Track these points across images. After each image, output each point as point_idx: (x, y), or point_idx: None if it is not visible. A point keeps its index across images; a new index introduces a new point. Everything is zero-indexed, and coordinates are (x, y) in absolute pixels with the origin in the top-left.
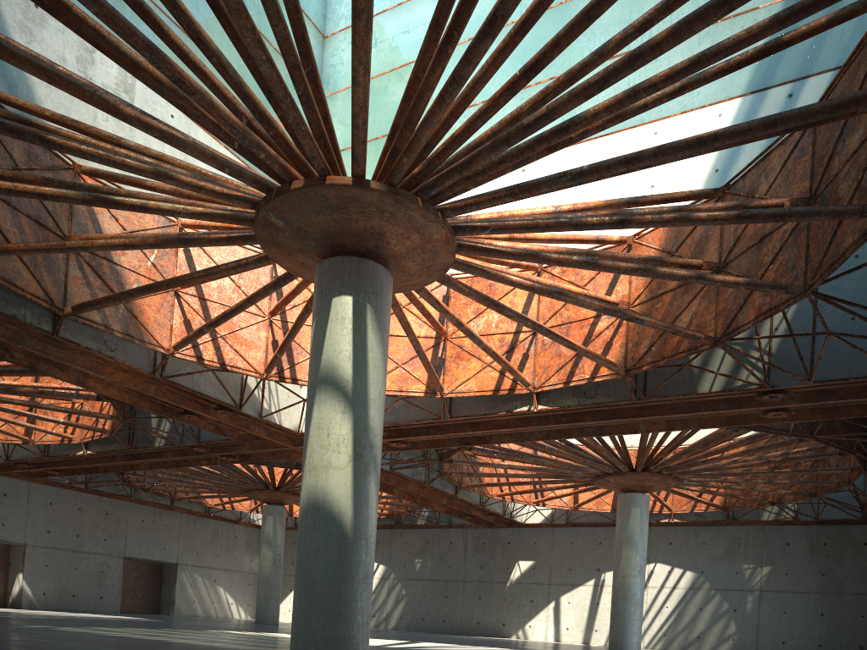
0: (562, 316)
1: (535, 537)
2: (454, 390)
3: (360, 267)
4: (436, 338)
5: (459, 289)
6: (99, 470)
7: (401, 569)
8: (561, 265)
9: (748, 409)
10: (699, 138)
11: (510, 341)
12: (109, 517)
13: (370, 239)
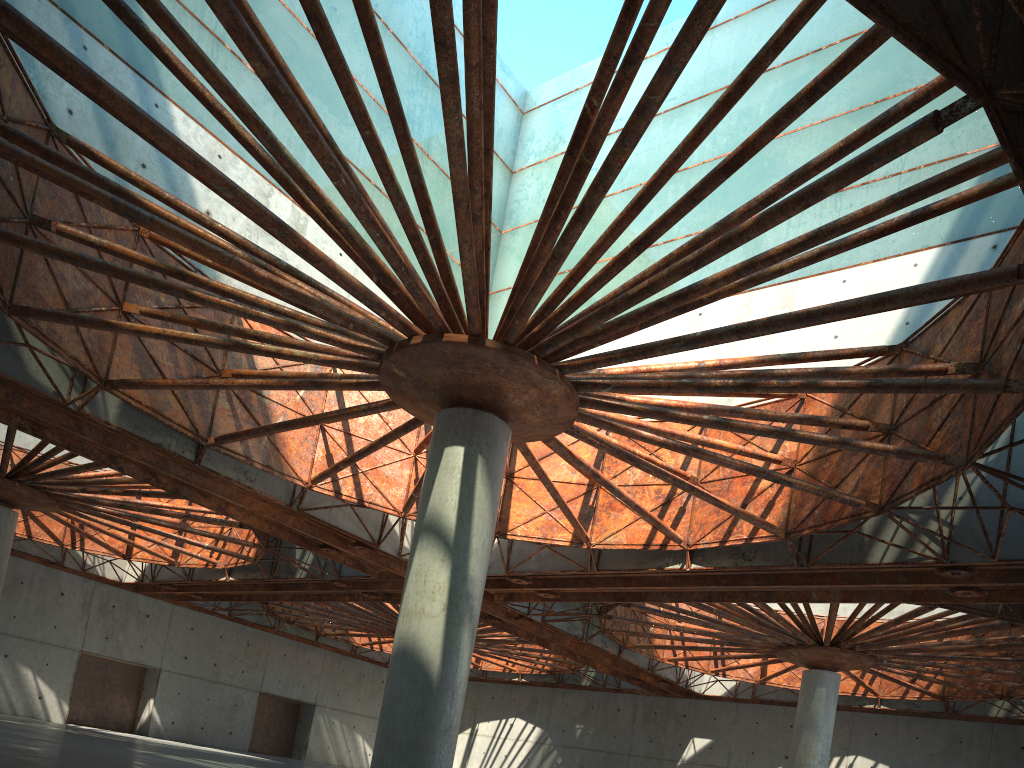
0: (725, 469)
1: (715, 712)
2: (602, 541)
3: (475, 419)
4: (588, 486)
5: (589, 442)
6: (242, 598)
7: (559, 734)
8: (691, 423)
9: (930, 584)
10: (809, 312)
11: (666, 493)
12: (250, 648)
13: (487, 393)
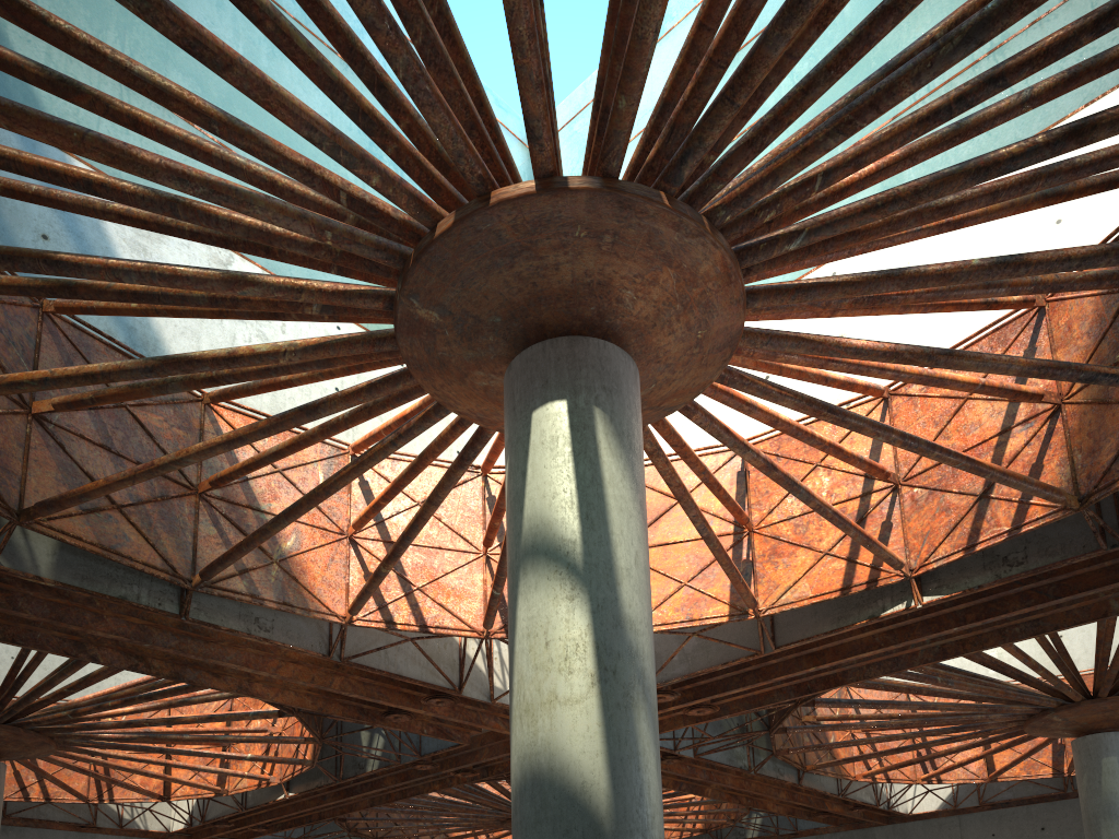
0: None
1: (932, 834)
2: (775, 603)
3: (574, 351)
4: (735, 534)
5: (761, 391)
6: (312, 819)
7: None
8: (950, 281)
9: None
10: None
11: (855, 510)
12: None
13: (586, 300)
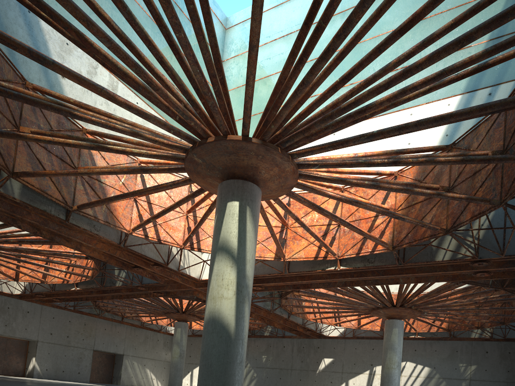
0: (355, 215)
1: (334, 344)
2: (291, 257)
3: (243, 186)
4: (281, 227)
5: (298, 199)
6: (82, 299)
7: (254, 361)
8: (358, 186)
9: (465, 271)
10: (441, 116)
11: (324, 229)
12: (86, 326)
13: (250, 170)
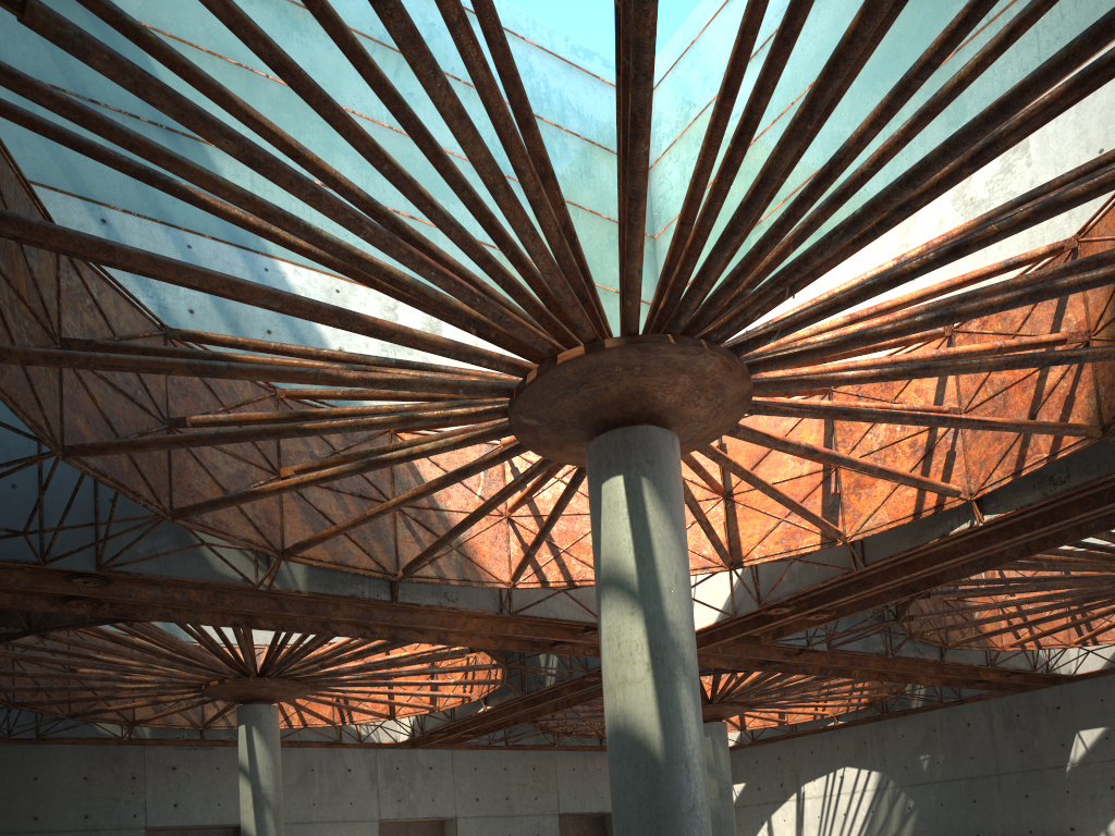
0: (993, 383)
1: (1100, 692)
2: (859, 530)
3: (626, 438)
4: (824, 471)
5: (783, 413)
6: (509, 724)
7: (902, 772)
8: (901, 335)
9: None
10: (1000, 102)
11: (924, 442)
12: (536, 772)
13: (631, 402)
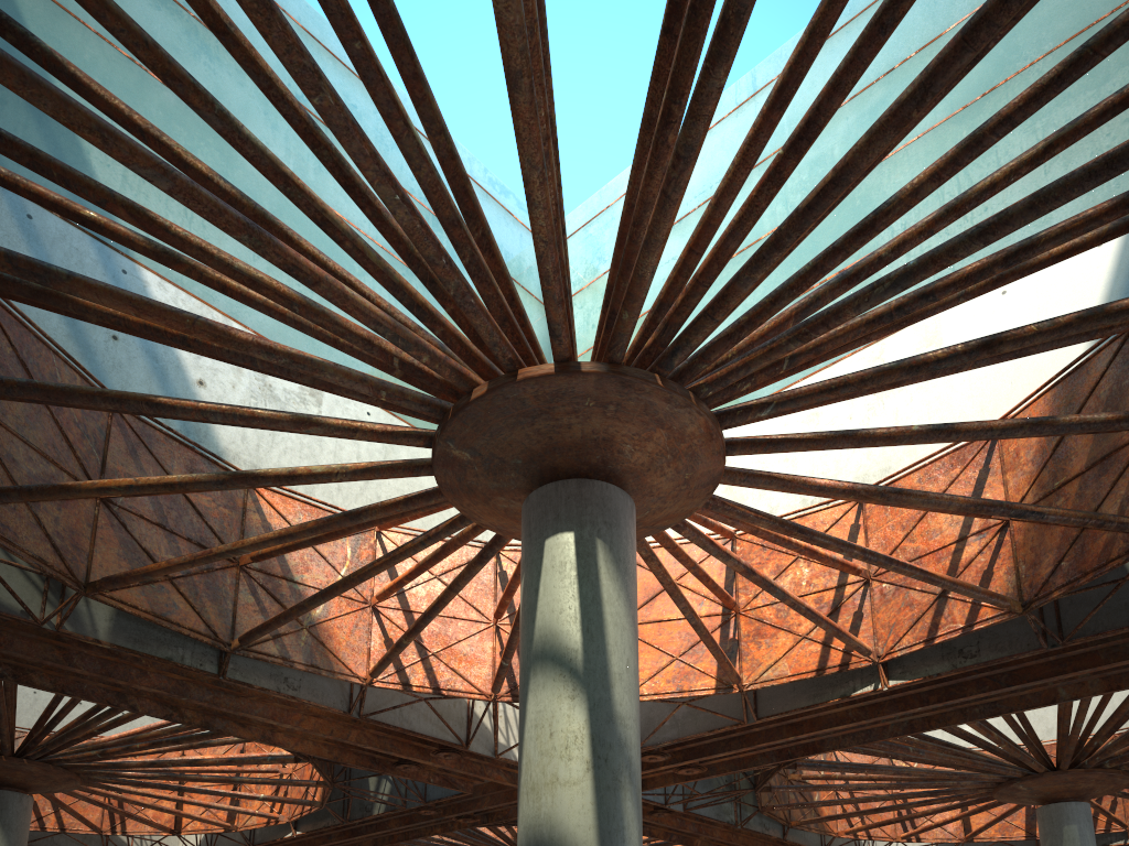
0: (905, 550)
1: None
2: (757, 679)
3: (582, 491)
4: (723, 615)
5: (740, 515)
6: None
7: None
8: (895, 441)
9: None
10: (1108, 155)
11: (831, 599)
12: None
13: (593, 451)
